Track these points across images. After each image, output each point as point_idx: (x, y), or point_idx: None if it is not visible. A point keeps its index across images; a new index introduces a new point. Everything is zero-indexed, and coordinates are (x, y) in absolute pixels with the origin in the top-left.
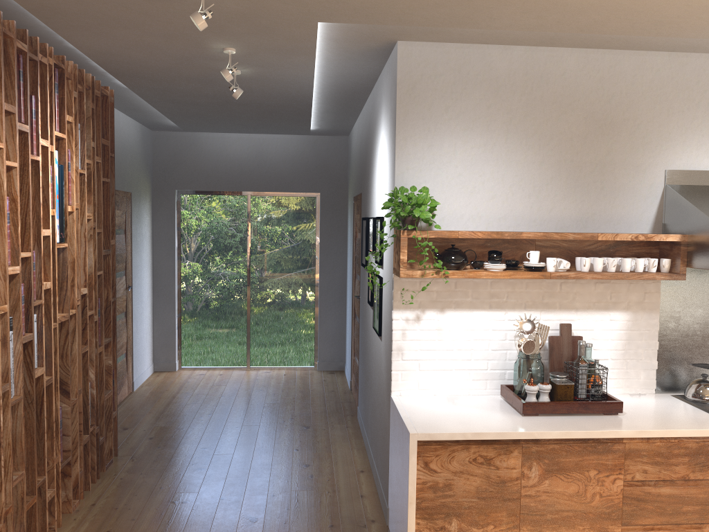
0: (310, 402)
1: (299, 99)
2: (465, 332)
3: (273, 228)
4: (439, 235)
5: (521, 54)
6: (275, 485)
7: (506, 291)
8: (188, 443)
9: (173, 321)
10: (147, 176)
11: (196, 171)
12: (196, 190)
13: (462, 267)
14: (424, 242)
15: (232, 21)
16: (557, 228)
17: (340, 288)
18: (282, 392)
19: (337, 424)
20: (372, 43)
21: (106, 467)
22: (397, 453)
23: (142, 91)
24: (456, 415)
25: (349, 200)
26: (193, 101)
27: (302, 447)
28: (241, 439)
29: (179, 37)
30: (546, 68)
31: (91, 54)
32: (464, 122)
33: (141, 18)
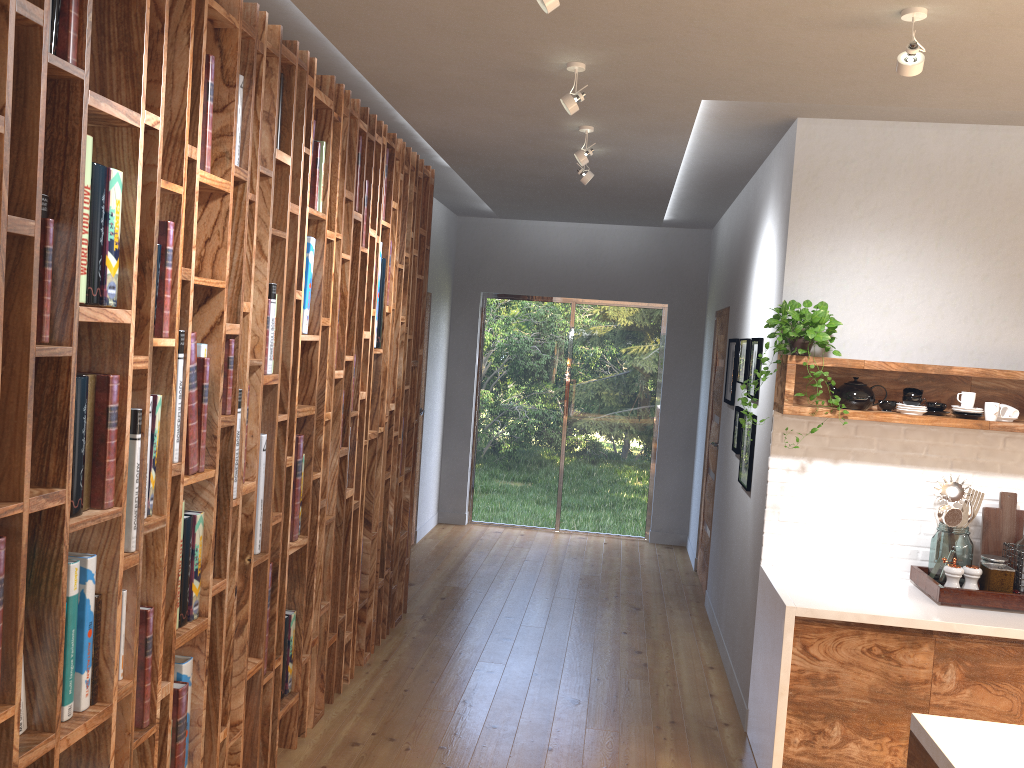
0: (640, 579)
1: (657, 183)
2: (865, 493)
3: (601, 348)
4: (838, 363)
5: (964, 134)
6: (599, 668)
7: (925, 443)
8: (488, 609)
9: (466, 460)
10: (449, 274)
11: (509, 269)
12: (506, 293)
13: (866, 406)
14: (817, 371)
15: (599, 98)
16: (1004, 364)
17: (687, 434)
18: (602, 564)
19: (677, 609)
20: (763, 120)
21: (395, 623)
22: (766, 635)
23: (465, 171)
24: (847, 594)
25: (708, 316)
26: (523, 183)
27: (631, 630)
28: (553, 612)
29: (531, 115)
30: (999, 153)
31: (424, 131)
32: (880, 221)
33: (496, 96)
